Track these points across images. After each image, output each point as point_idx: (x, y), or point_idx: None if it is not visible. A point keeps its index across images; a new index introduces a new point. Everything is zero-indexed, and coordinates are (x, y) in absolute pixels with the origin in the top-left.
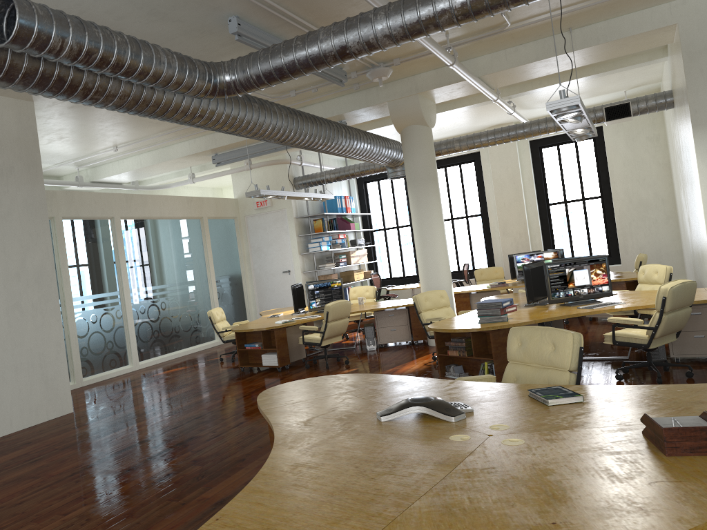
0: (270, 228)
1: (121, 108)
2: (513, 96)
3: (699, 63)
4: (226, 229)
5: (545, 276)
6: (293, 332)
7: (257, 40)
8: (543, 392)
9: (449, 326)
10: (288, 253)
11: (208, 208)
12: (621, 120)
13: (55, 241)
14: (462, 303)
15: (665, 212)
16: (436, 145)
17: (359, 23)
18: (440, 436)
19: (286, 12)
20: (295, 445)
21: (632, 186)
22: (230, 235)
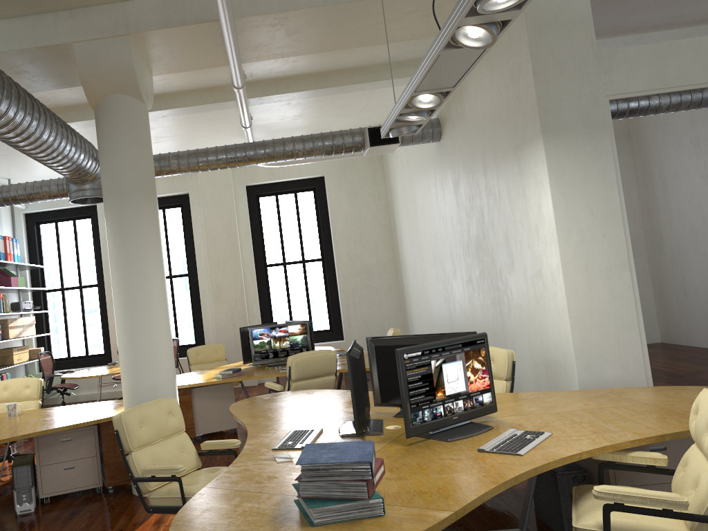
0: None
1: None
2: (251, 103)
3: (548, 40)
4: None
5: (399, 377)
6: None
7: None
8: None
9: None
10: None
11: None
12: (385, 148)
13: None
14: (181, 405)
15: (387, 280)
16: None
17: None
18: None
19: None
20: None
21: (355, 248)
22: None
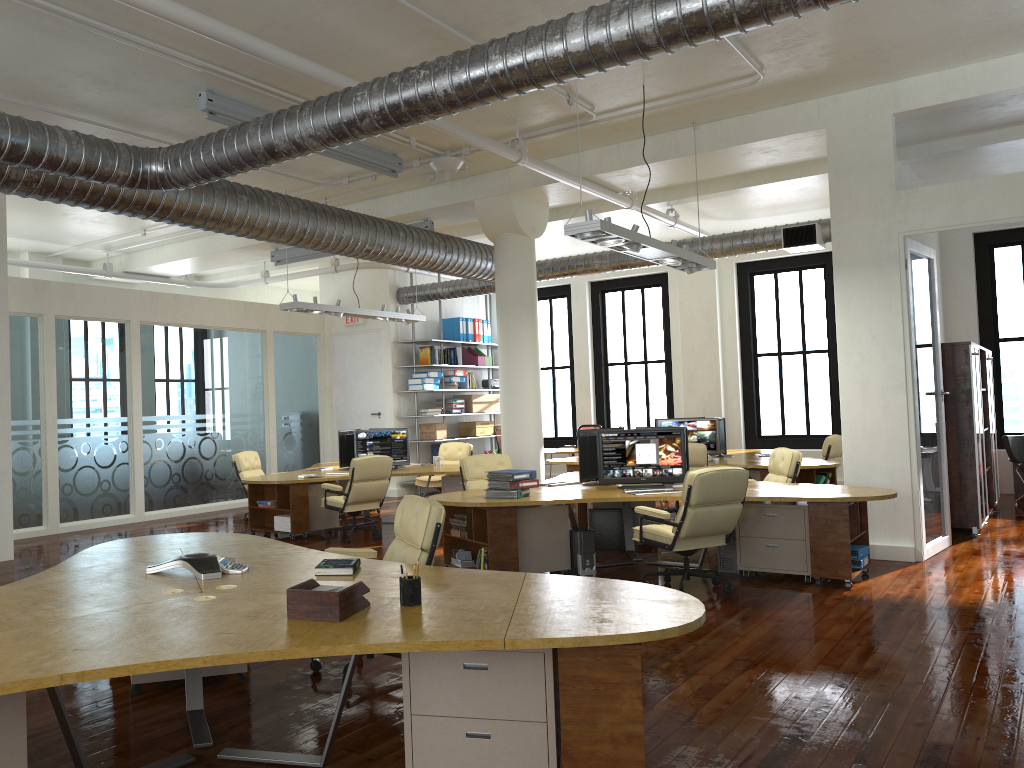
0: (361, 353)
1: (31, 195)
2: (673, 203)
3: (847, 183)
4: (302, 349)
5: (597, 447)
6: (322, 491)
7: (241, 119)
8: (330, 562)
9: (448, 498)
10: (380, 389)
11: (276, 319)
12: (805, 247)
13: (42, 344)
14: None
15: None
16: (570, 260)
17: (285, 119)
18: (161, 588)
19: (267, 88)
20: (29, 584)
21: None
22: (307, 358)
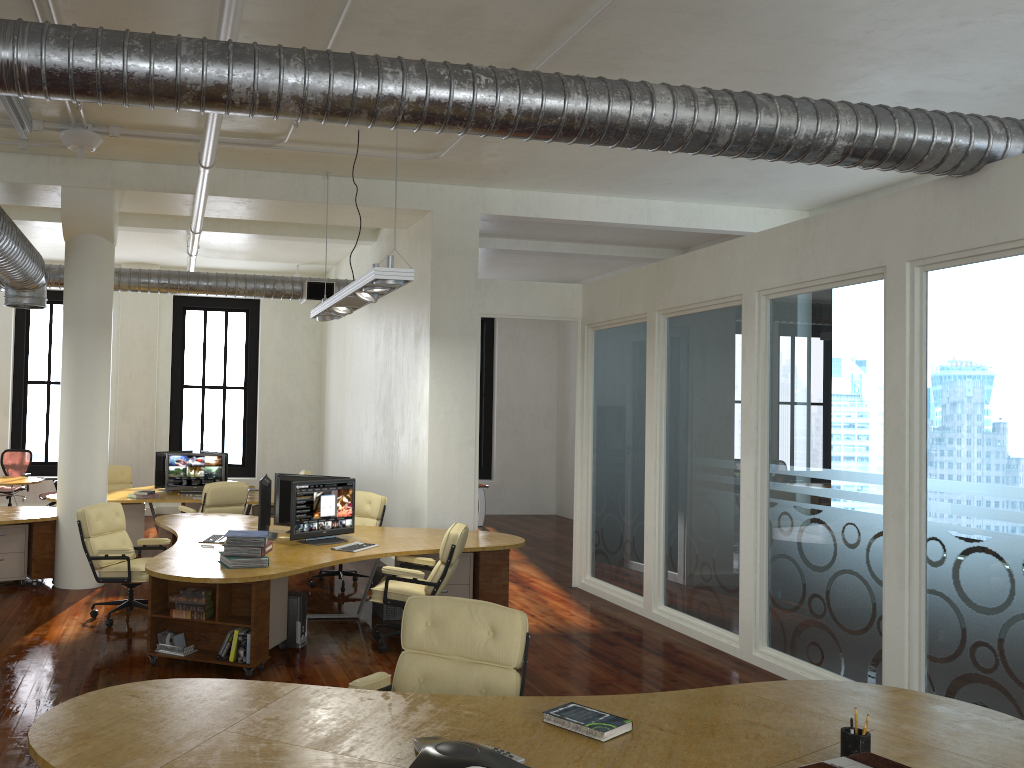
0: None
1: None
2: (201, 233)
3: (445, 263)
4: None
5: (291, 500)
6: None
7: None
8: (573, 716)
9: (187, 571)
10: None
11: None
12: (320, 302)
13: None
14: None
15: (310, 420)
16: None
17: (258, 59)
18: None
19: None
20: None
21: (282, 382)
22: None
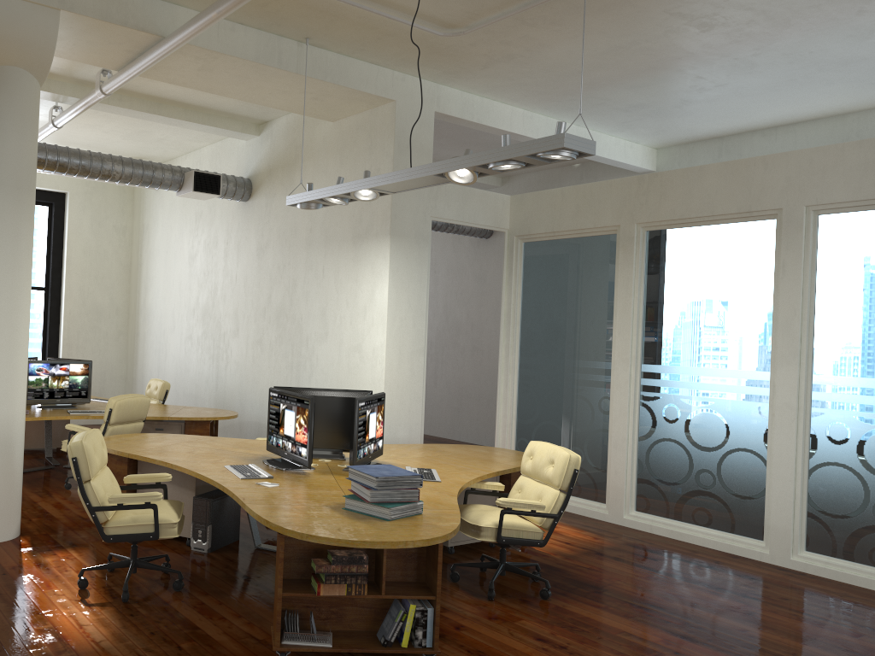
0: None
1: None
2: (72, 102)
3: (405, 160)
4: None
5: (355, 421)
6: None
7: None
8: None
9: (358, 532)
10: None
11: None
12: (203, 195)
13: None
14: None
15: (117, 325)
16: None
17: None
18: None
19: None
20: None
21: (90, 284)
22: None
